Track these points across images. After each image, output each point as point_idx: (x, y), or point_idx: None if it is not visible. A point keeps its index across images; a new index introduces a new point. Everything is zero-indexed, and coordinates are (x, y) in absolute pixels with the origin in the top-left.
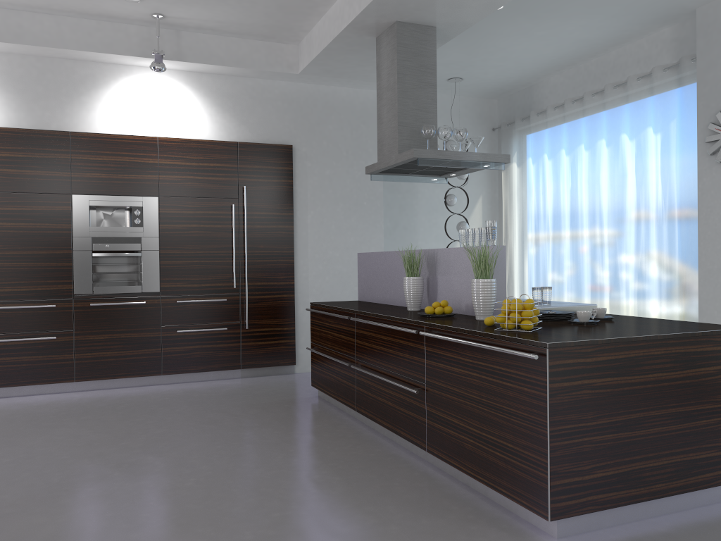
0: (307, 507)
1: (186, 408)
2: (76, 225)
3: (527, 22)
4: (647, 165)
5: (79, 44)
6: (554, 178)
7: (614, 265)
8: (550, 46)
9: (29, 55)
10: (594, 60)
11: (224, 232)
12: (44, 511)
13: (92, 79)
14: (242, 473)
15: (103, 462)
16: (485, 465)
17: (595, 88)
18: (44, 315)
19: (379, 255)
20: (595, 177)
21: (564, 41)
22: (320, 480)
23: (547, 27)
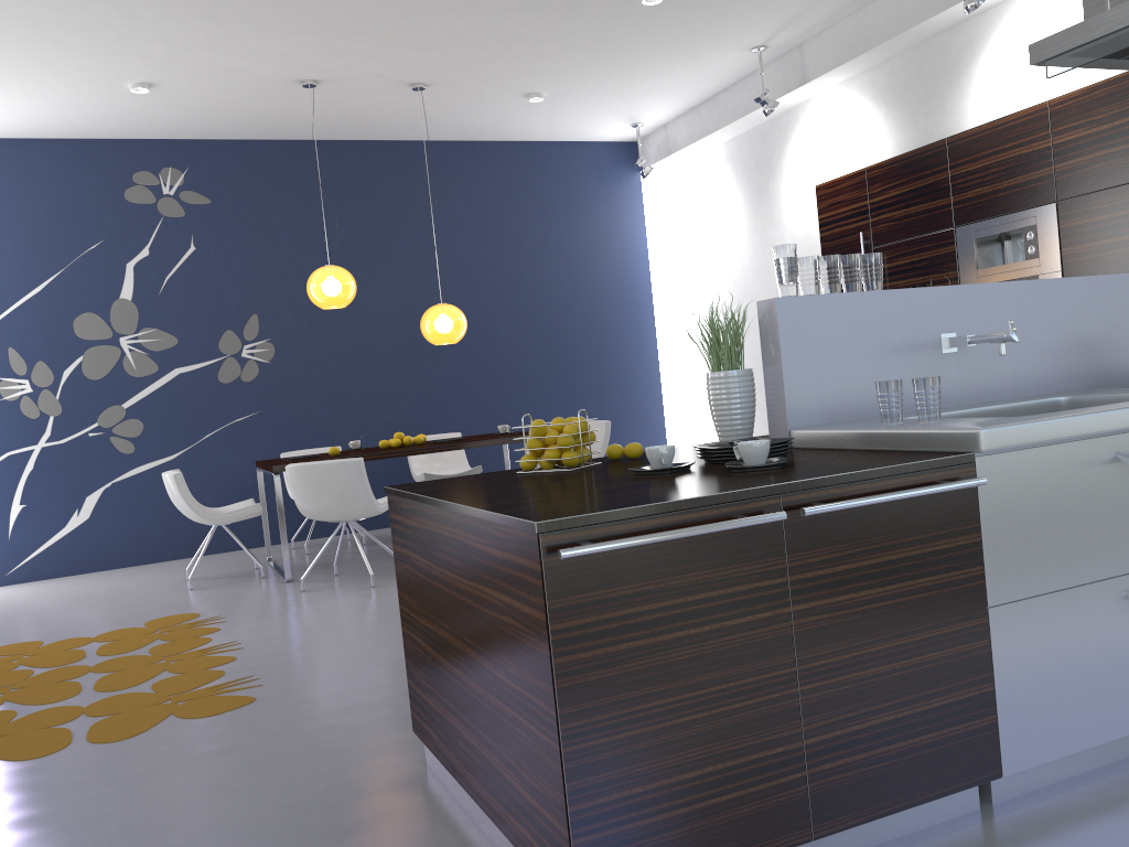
0: None
1: None
2: (962, 271)
3: None
4: None
5: (919, 14)
6: None
7: None
8: None
9: (907, 49)
10: None
11: None
12: None
13: (969, 47)
14: None
15: None
16: None
17: None
18: None
19: None
20: None
21: None
22: None
23: None
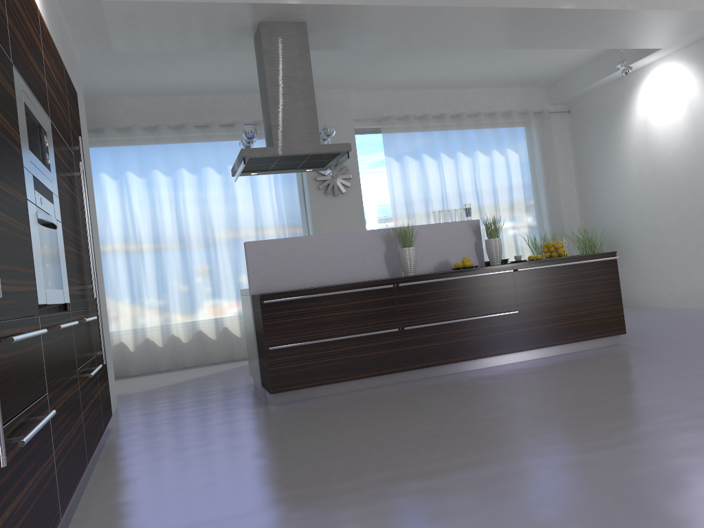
0: (619, 367)
1: (307, 438)
2: (22, 141)
3: (248, 55)
4: (258, 192)
5: None
6: (150, 196)
7: (236, 271)
8: (203, 76)
9: None
10: (186, 97)
11: (76, 205)
12: (702, 406)
13: None
14: (562, 384)
15: (558, 420)
16: (581, 330)
17: (190, 122)
18: (30, 360)
19: (303, 239)
20: (203, 198)
21: (215, 77)
22: (564, 371)
23: (241, 64)
